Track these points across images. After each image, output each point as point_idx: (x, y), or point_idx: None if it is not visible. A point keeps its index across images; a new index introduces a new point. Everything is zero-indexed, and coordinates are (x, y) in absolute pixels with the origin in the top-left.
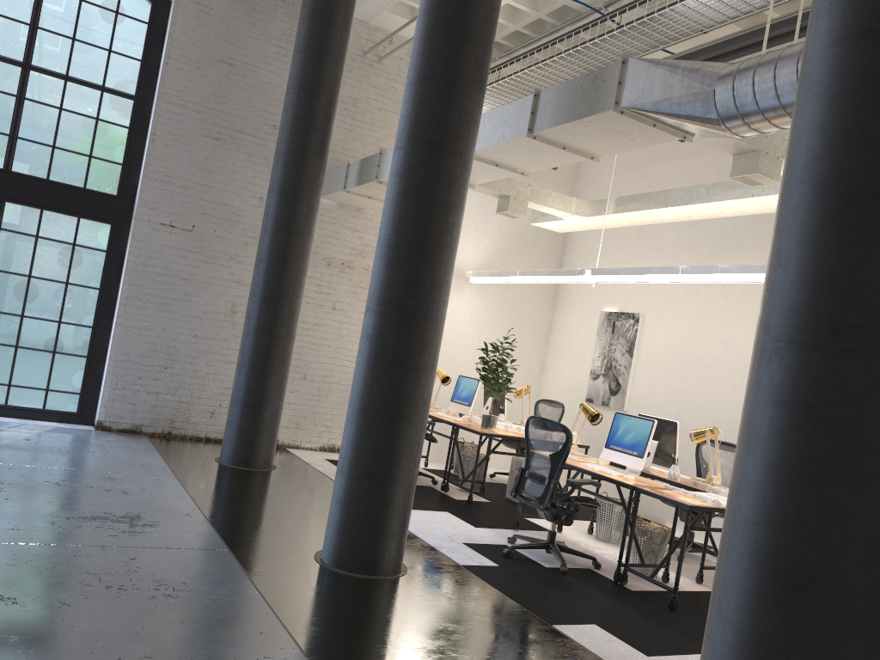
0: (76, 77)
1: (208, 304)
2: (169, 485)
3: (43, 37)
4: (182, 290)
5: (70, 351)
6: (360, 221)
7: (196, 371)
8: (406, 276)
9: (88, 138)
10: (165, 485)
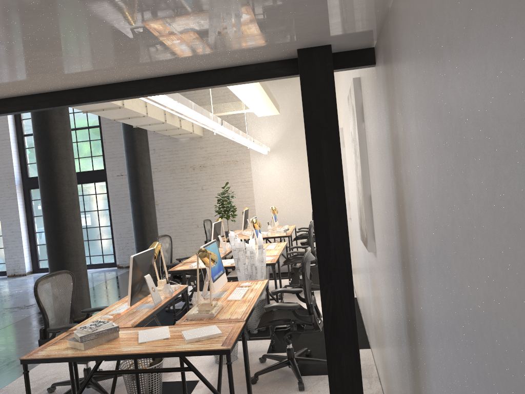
0: (78, 127)
1: None
2: None
3: None
4: None
5: (106, 237)
6: (203, 142)
7: None
8: (41, 194)
9: (89, 150)
10: None
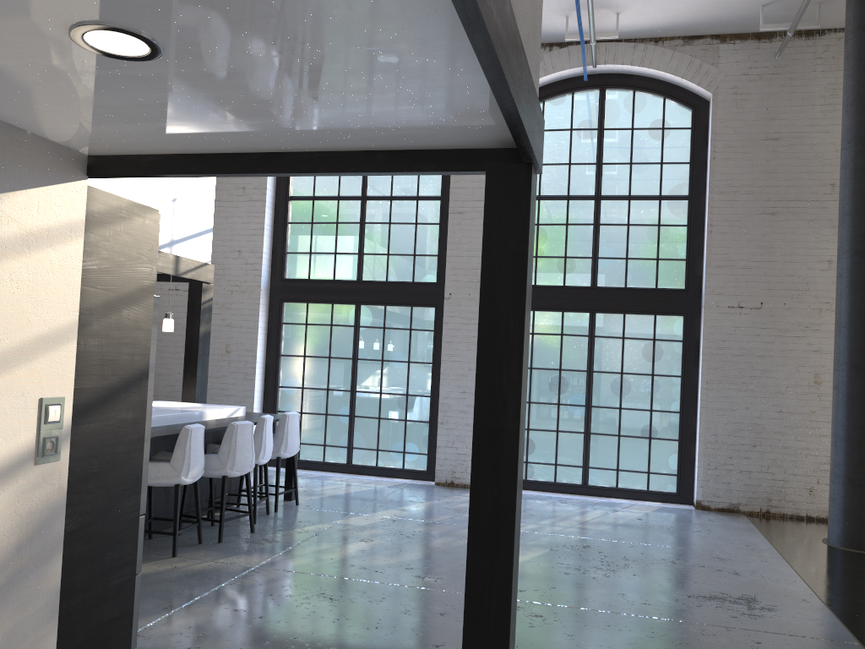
0: (637, 195)
1: (788, 378)
2: (778, 567)
3: (607, 170)
4: (759, 367)
5: (663, 436)
6: None
7: (786, 447)
8: None
9: (653, 244)
10: (774, 568)
